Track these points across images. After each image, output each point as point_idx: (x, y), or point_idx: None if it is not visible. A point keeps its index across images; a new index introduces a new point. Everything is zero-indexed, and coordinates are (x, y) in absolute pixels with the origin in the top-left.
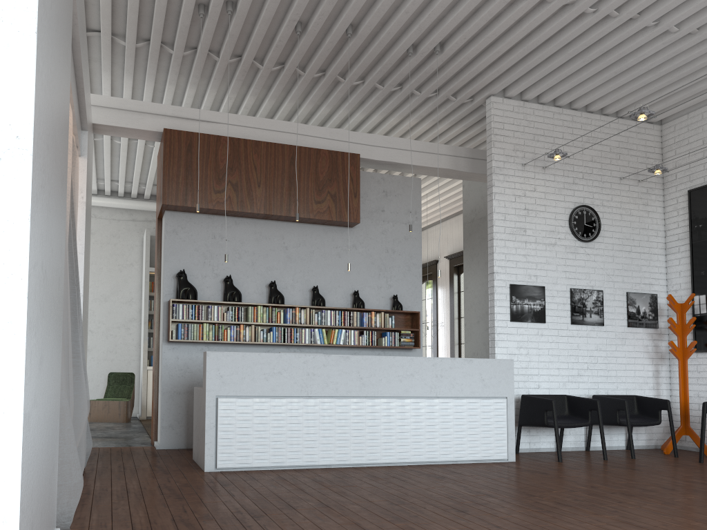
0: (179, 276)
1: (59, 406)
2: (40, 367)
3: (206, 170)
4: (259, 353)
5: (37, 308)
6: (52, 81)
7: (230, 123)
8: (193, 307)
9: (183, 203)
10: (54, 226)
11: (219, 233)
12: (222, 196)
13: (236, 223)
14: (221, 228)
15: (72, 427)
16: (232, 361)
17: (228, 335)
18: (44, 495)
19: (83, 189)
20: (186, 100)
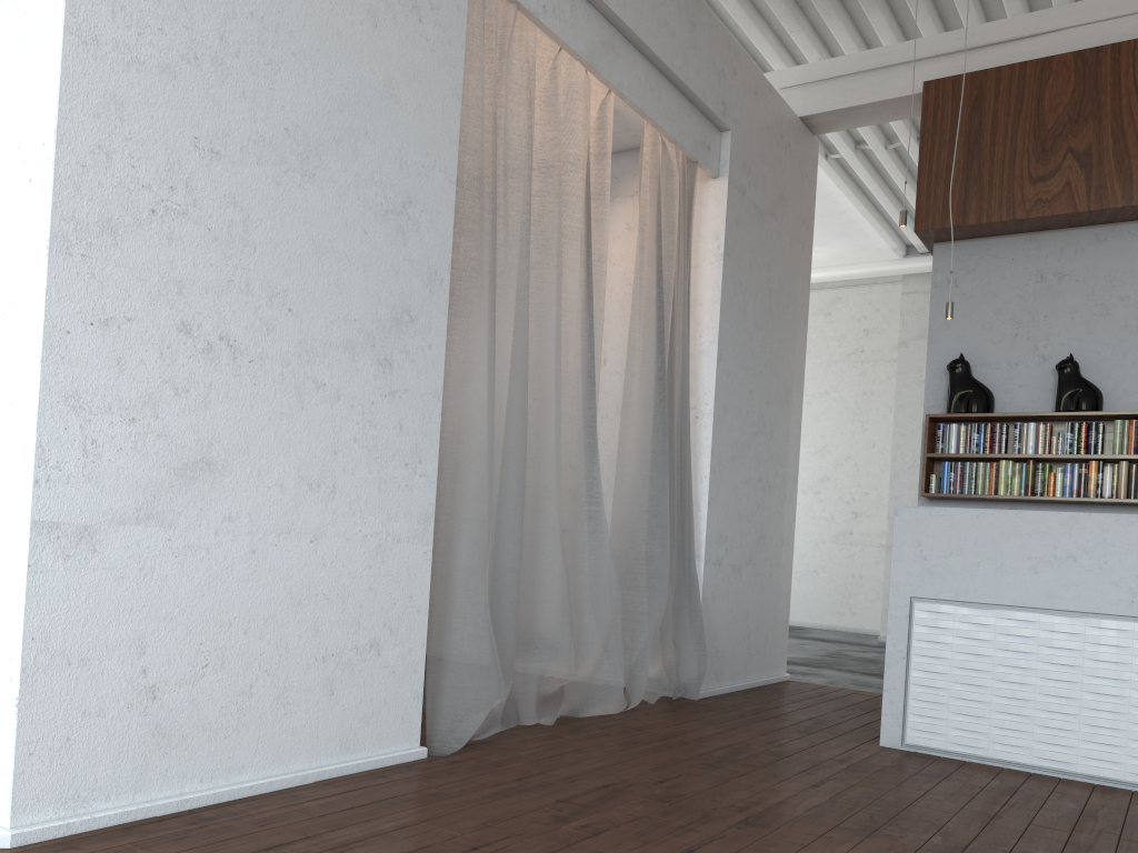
0: (949, 368)
1: (428, 561)
2: (192, 474)
3: (1012, 141)
4: (1017, 512)
5: (146, 385)
6: (249, 55)
7: (1088, 20)
8: (981, 429)
9: (957, 220)
10: (308, 276)
11: (1054, 268)
12: (1050, 186)
13: (1098, 240)
14: (1058, 256)
15: (481, 601)
16: (950, 527)
17: (1057, 483)
18: (274, 670)
19: (720, 232)
20: (1007, 9)
